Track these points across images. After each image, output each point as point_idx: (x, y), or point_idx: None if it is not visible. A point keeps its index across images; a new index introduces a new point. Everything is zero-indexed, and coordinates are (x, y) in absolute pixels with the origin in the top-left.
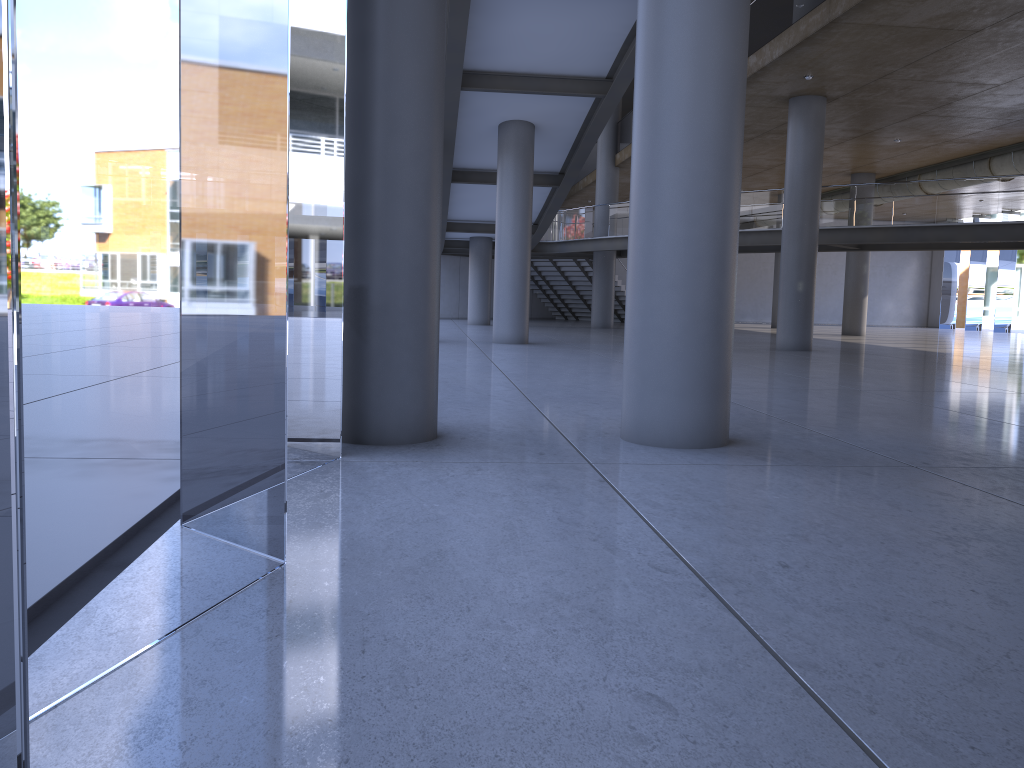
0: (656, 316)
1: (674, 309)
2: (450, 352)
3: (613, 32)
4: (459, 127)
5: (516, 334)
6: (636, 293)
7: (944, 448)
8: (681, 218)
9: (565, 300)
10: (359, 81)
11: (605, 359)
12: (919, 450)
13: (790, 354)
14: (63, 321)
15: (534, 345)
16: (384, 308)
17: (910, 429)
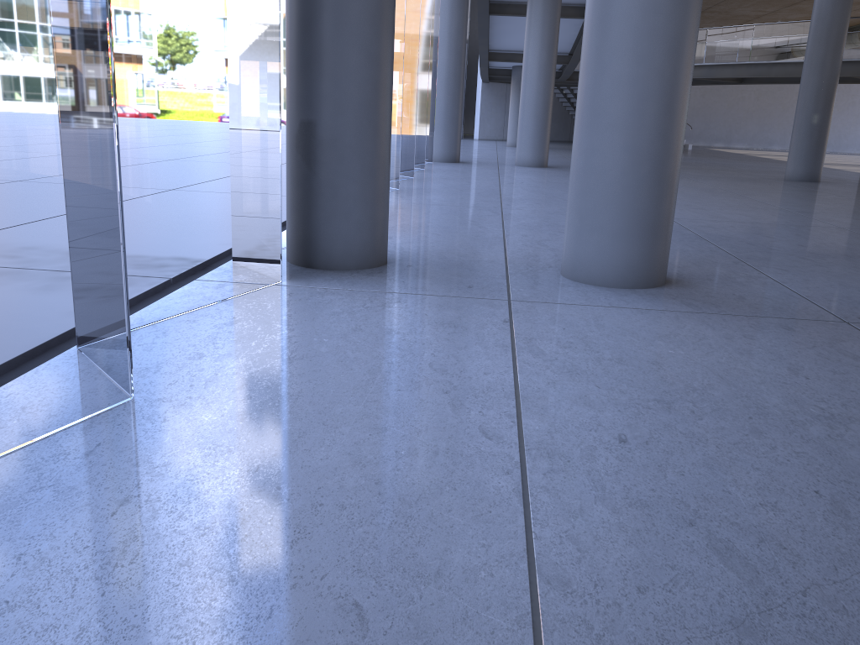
0: (596, 156)
1: (614, 150)
2: (469, 174)
3: None
4: None
5: (536, 158)
6: (580, 132)
7: None
8: (627, 55)
9: None
10: None
11: None
12: None
13: (795, 185)
14: (172, 135)
15: (551, 169)
16: (331, 142)
17: None
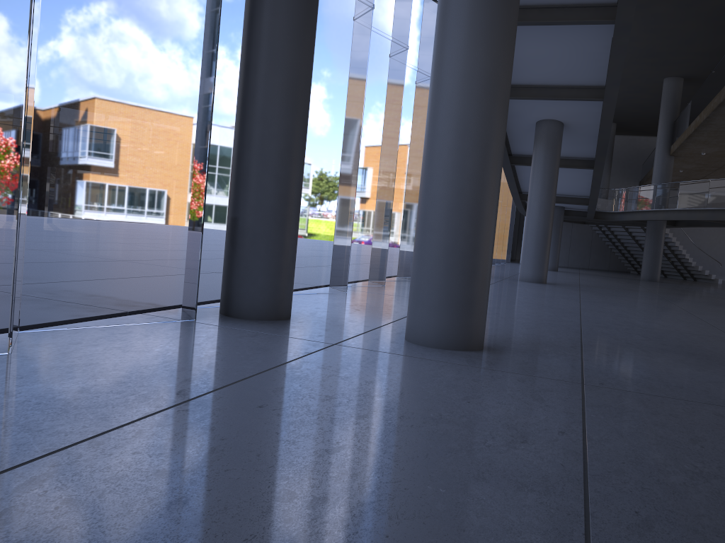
0: (421, 250)
1: (431, 245)
2: None
3: (597, 52)
4: (507, 125)
5: (535, 275)
6: (415, 233)
7: (660, 379)
8: (439, 180)
9: (637, 258)
10: (244, 91)
11: (574, 297)
12: (630, 377)
13: None
14: None
15: (547, 285)
16: (246, 231)
17: (679, 365)
